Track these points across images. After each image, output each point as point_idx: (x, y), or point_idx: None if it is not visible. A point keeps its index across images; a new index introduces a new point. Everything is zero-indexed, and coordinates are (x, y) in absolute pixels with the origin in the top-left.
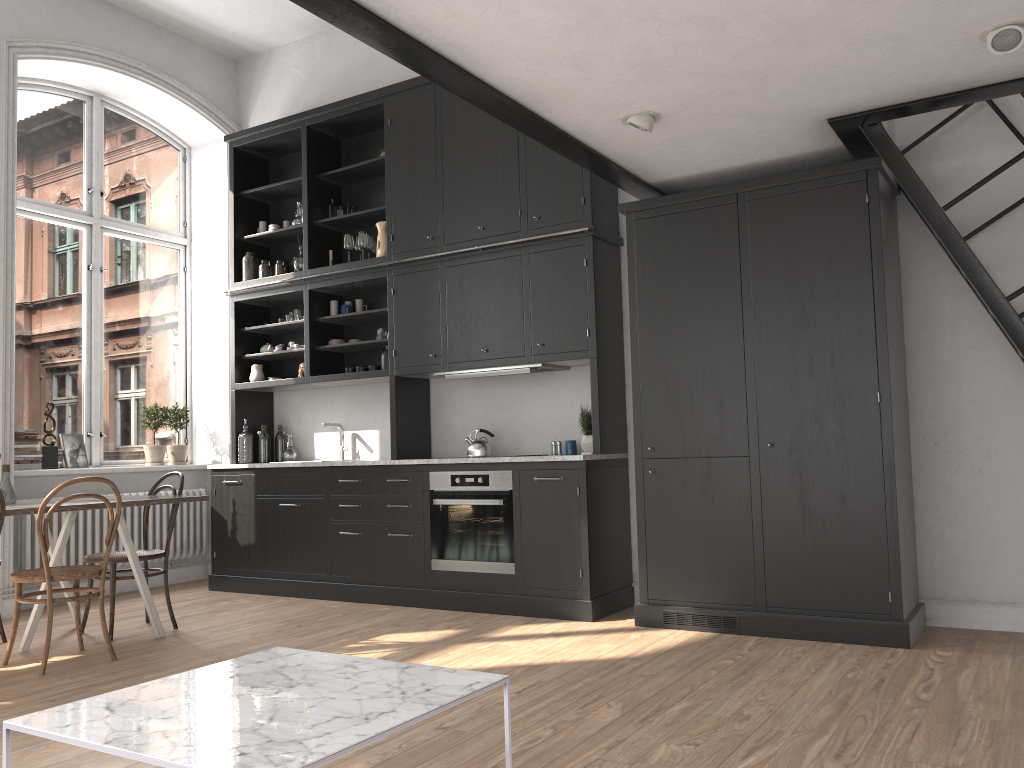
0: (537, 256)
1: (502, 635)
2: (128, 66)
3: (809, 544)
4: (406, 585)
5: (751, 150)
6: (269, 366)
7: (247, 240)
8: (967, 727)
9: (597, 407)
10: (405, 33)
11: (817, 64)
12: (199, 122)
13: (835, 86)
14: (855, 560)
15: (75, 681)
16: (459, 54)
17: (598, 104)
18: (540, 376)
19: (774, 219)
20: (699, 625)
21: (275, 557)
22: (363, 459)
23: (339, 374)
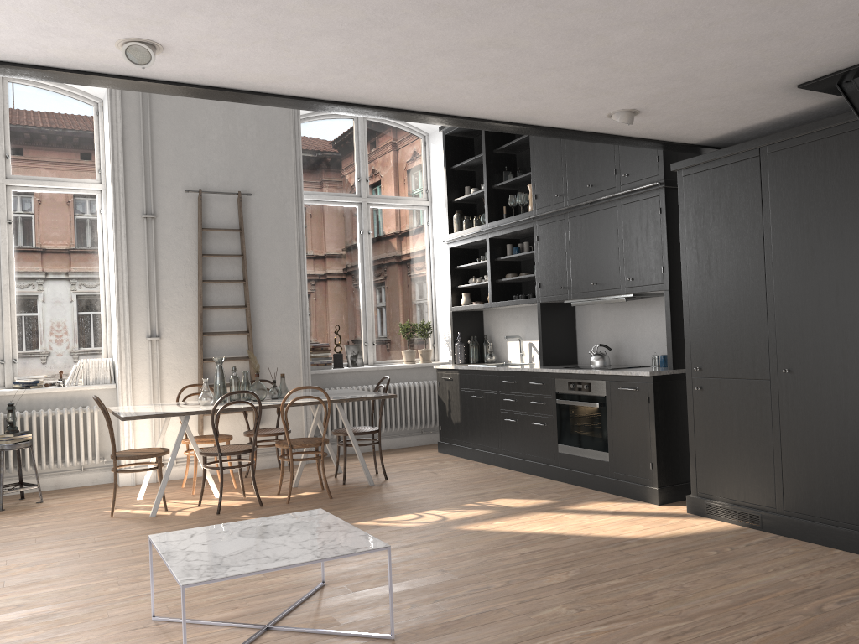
0: (627, 207)
1: (576, 508)
2: None
3: (817, 460)
4: (543, 461)
5: (756, 113)
6: (478, 292)
7: (457, 202)
8: (816, 638)
9: (670, 331)
10: (394, 108)
11: (726, 61)
12: None
13: (768, 68)
14: (855, 478)
15: (298, 509)
16: (441, 110)
17: (576, 113)
18: (648, 300)
19: (789, 169)
20: (732, 518)
21: (471, 433)
22: (533, 363)
23: (508, 301)
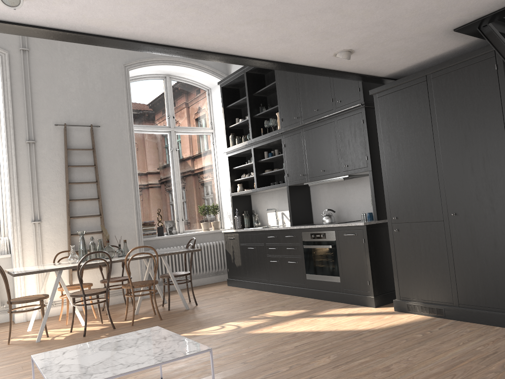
0: (341, 121)
1: (323, 314)
2: (174, 61)
3: (479, 270)
4: (297, 286)
5: (424, 52)
6: (247, 183)
7: (231, 128)
8: None
9: (374, 196)
10: (195, 49)
11: (414, 9)
12: (210, 77)
13: (438, 15)
14: None
15: (139, 329)
16: (227, 50)
17: (314, 53)
18: (356, 180)
19: (446, 87)
20: (424, 312)
21: (248, 271)
22: (285, 225)
23: (267, 186)
